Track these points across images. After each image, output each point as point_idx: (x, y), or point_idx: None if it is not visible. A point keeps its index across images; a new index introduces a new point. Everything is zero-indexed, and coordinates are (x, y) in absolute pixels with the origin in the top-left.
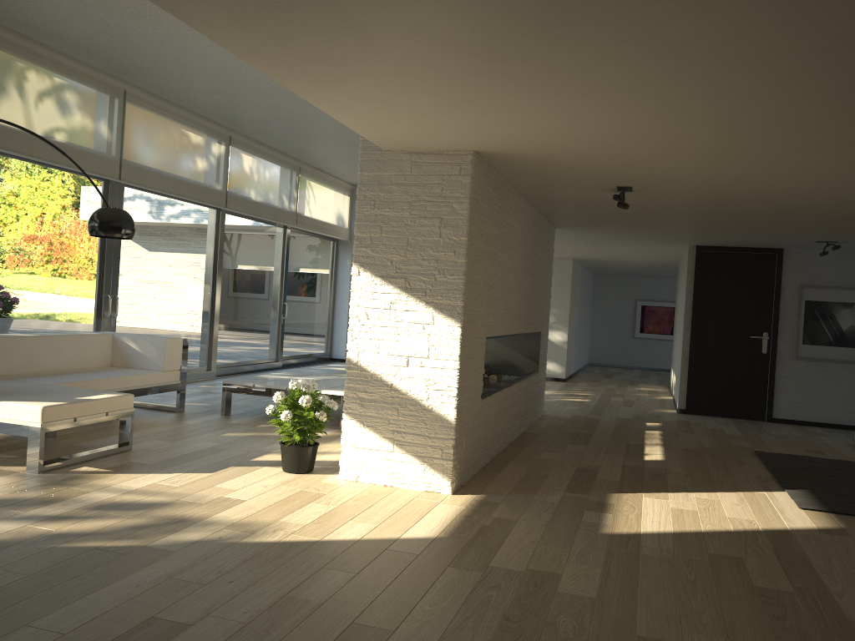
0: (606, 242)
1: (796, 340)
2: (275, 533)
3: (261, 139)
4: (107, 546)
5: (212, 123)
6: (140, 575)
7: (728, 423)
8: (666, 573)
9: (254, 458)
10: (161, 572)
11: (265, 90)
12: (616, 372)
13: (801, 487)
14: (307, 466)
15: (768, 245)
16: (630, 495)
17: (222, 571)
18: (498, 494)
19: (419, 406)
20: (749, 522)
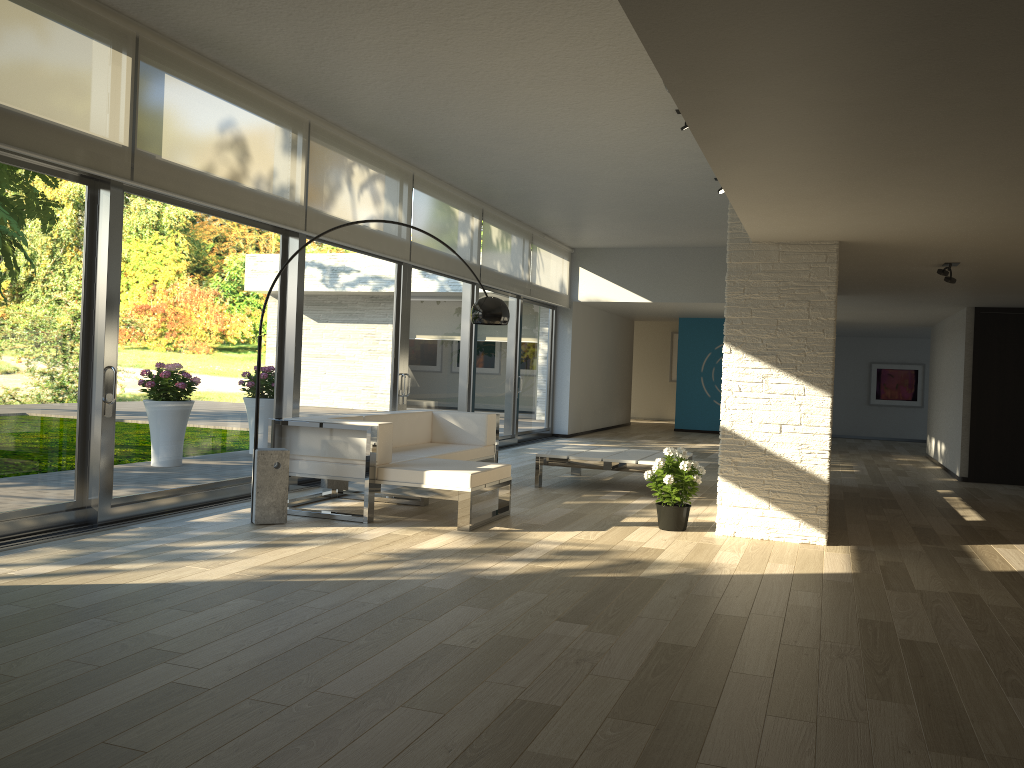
0: (876, 306)
1: None
2: (723, 570)
3: (507, 210)
4: (610, 576)
5: (471, 197)
6: (665, 592)
7: (1018, 490)
8: None
9: (621, 520)
10: (677, 591)
11: (550, 169)
12: (855, 443)
13: None
14: (684, 524)
15: None
16: (981, 546)
17: (720, 590)
18: (865, 545)
19: (793, 467)
20: None
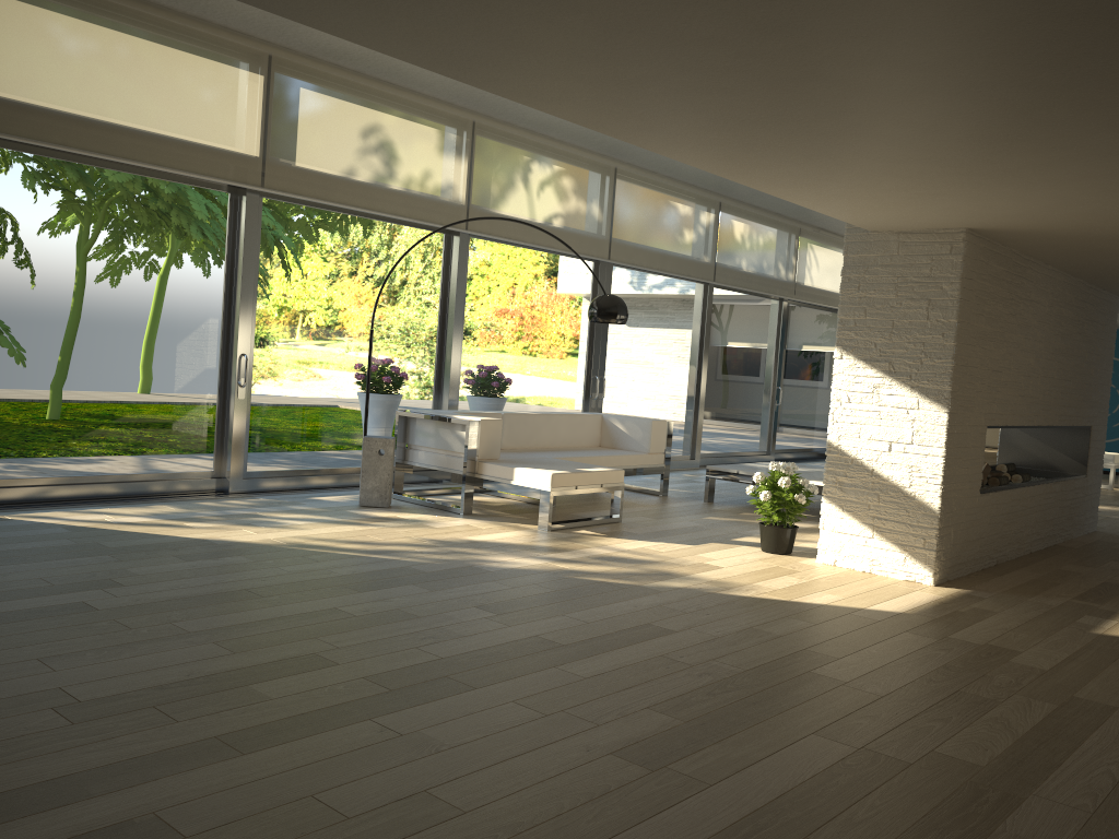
0: None
1: None
2: (748, 591)
3: (754, 202)
4: (609, 582)
5: (701, 190)
6: (637, 601)
7: None
8: None
9: (734, 538)
10: (652, 601)
11: None
12: None
13: None
14: (785, 547)
15: None
16: None
17: (700, 607)
18: (988, 591)
19: (901, 492)
20: None
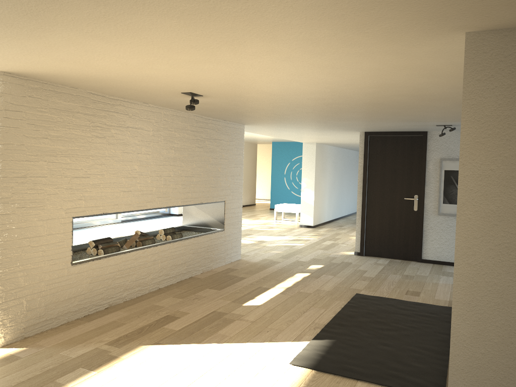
0: (304, 132)
1: (438, 201)
2: None
3: None
4: None
5: None
6: None
7: (382, 264)
8: None
9: None
10: None
11: None
12: None
13: (331, 337)
14: None
15: (412, 129)
16: (158, 347)
17: None
18: (40, 347)
19: None
20: (211, 384)
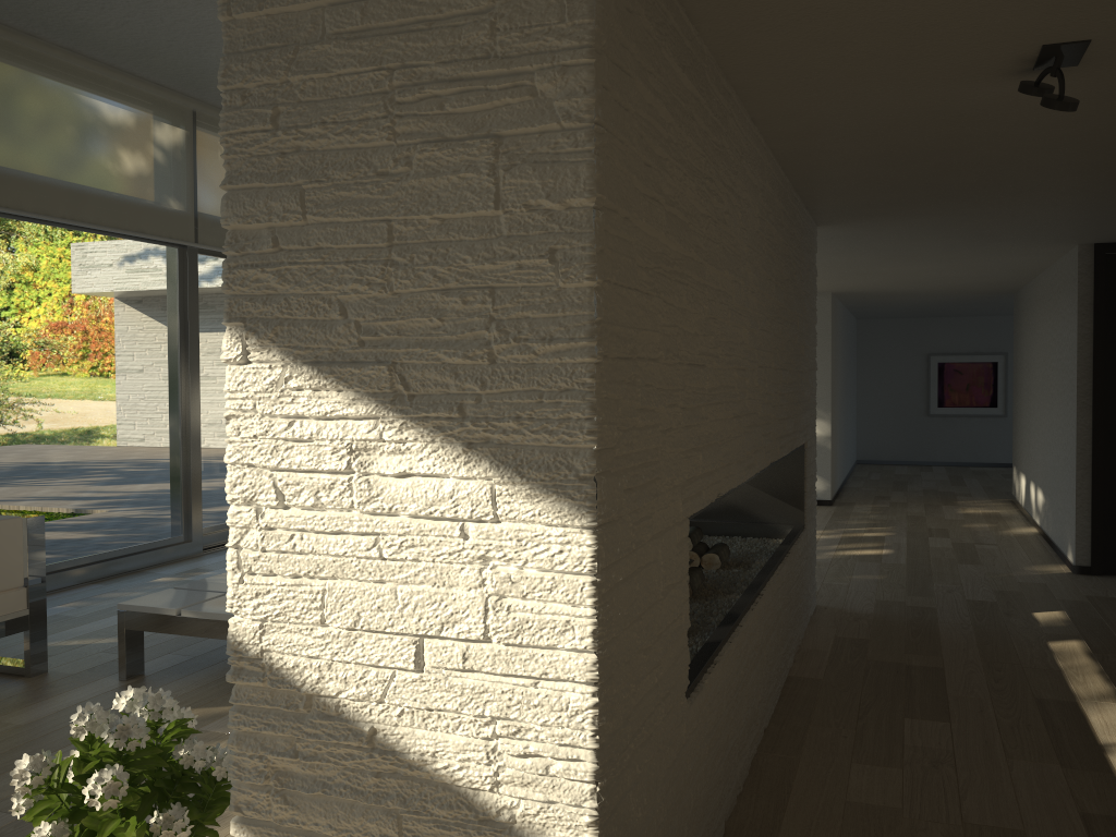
0: (909, 252)
1: None
2: None
3: None
4: None
5: (149, 84)
6: None
7: None
8: None
9: None
10: None
11: None
12: (907, 476)
13: None
14: None
15: None
16: None
17: None
18: None
19: (468, 809)
20: None
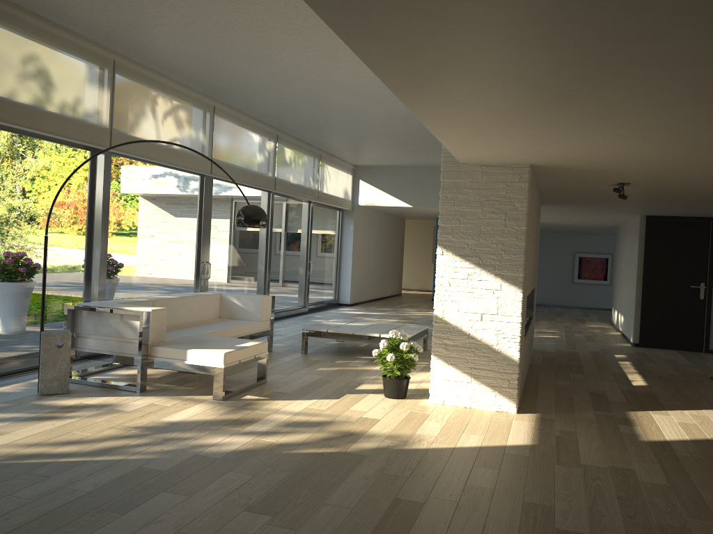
0: (573, 213)
1: None
2: (421, 442)
3: (298, 136)
4: (320, 452)
5: (267, 125)
6: (361, 471)
7: (676, 354)
8: (704, 468)
9: (356, 387)
10: (372, 469)
11: (321, 104)
12: (562, 311)
13: None
14: (404, 393)
15: (705, 215)
16: (642, 412)
17: (410, 468)
18: (549, 413)
19: (491, 349)
20: None
